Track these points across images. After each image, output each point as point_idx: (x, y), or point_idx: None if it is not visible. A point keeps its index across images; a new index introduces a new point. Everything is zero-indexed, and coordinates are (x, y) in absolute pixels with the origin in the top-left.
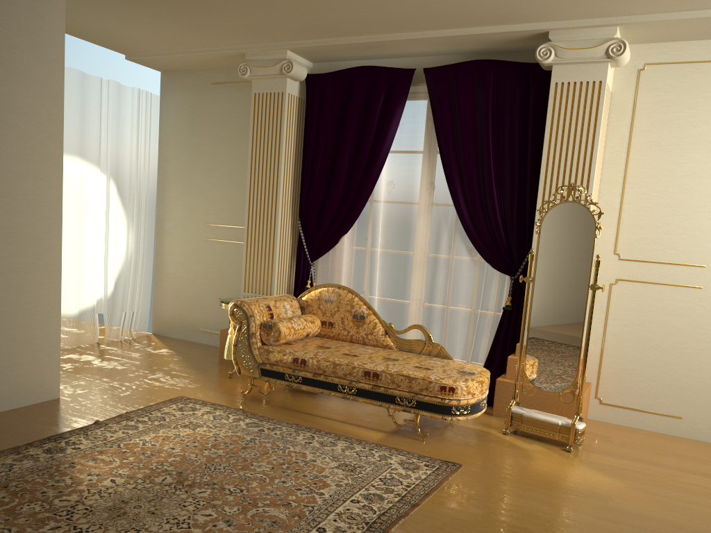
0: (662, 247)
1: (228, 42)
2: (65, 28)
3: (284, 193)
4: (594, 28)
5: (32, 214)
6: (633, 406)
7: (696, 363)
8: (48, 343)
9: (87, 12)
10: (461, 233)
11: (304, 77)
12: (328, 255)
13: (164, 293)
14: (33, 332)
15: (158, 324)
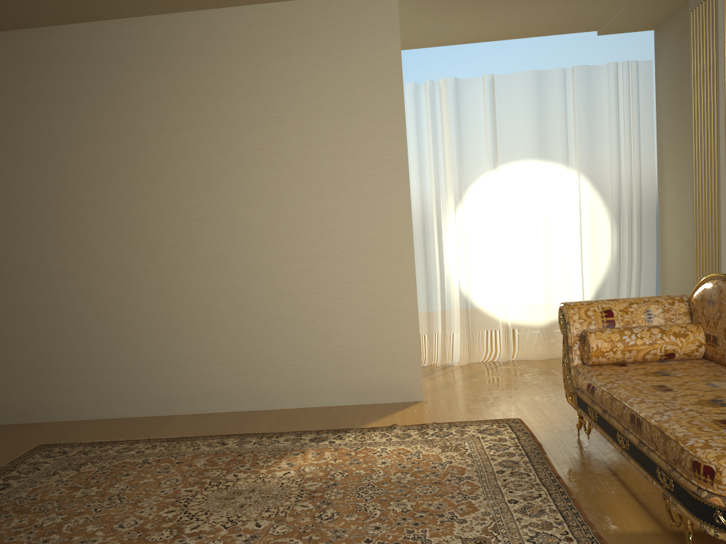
0: None
1: None
2: (508, 35)
3: None
4: None
5: (381, 227)
6: None
7: None
8: (407, 347)
9: (486, 13)
10: None
11: None
12: None
13: None
14: (390, 335)
15: None
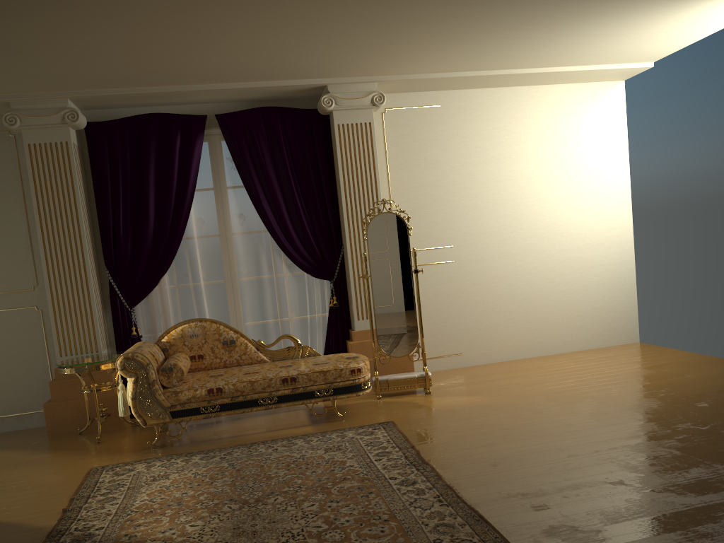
0: (424, 238)
1: None
2: None
3: (88, 244)
4: (360, 84)
5: None
6: (431, 356)
7: (461, 313)
8: None
9: None
10: (279, 253)
11: (85, 125)
12: (148, 298)
13: None
14: None
15: None
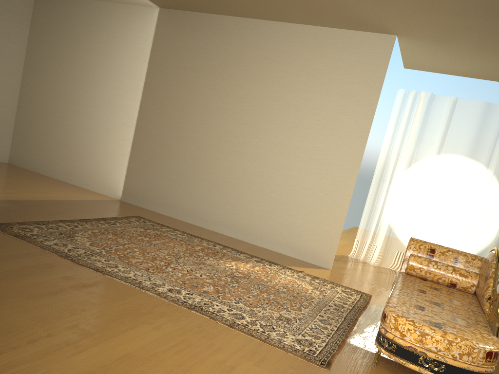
0: None
1: None
2: (475, 75)
3: None
4: None
5: (341, 166)
6: None
7: None
8: (332, 237)
9: (456, 59)
10: None
11: None
12: None
13: None
14: (325, 227)
15: None
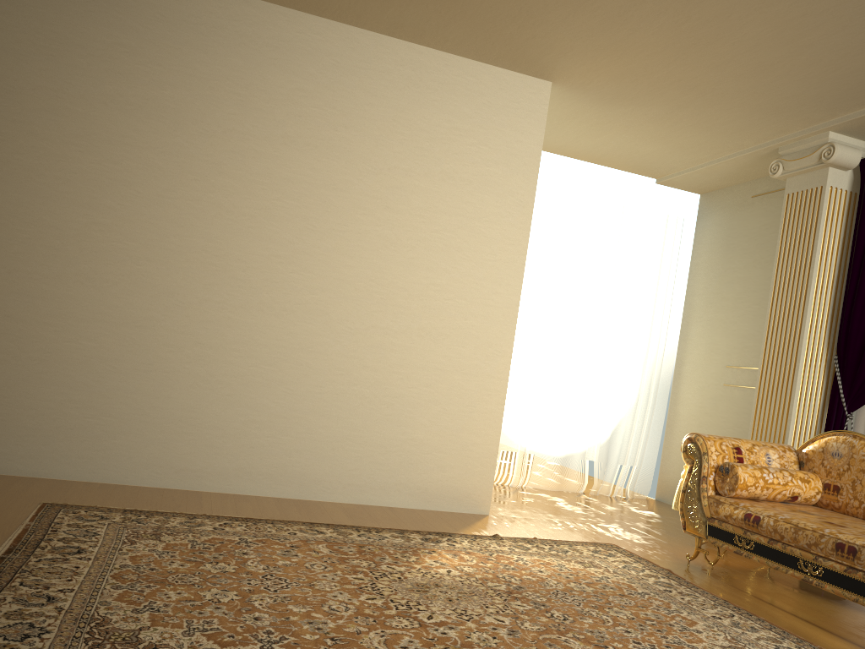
0: None
1: (754, 138)
2: (586, 156)
3: (814, 316)
4: None
5: (486, 318)
6: None
7: None
8: (484, 453)
9: (594, 131)
10: None
11: (856, 162)
12: None
13: (673, 450)
14: (470, 437)
15: (662, 488)
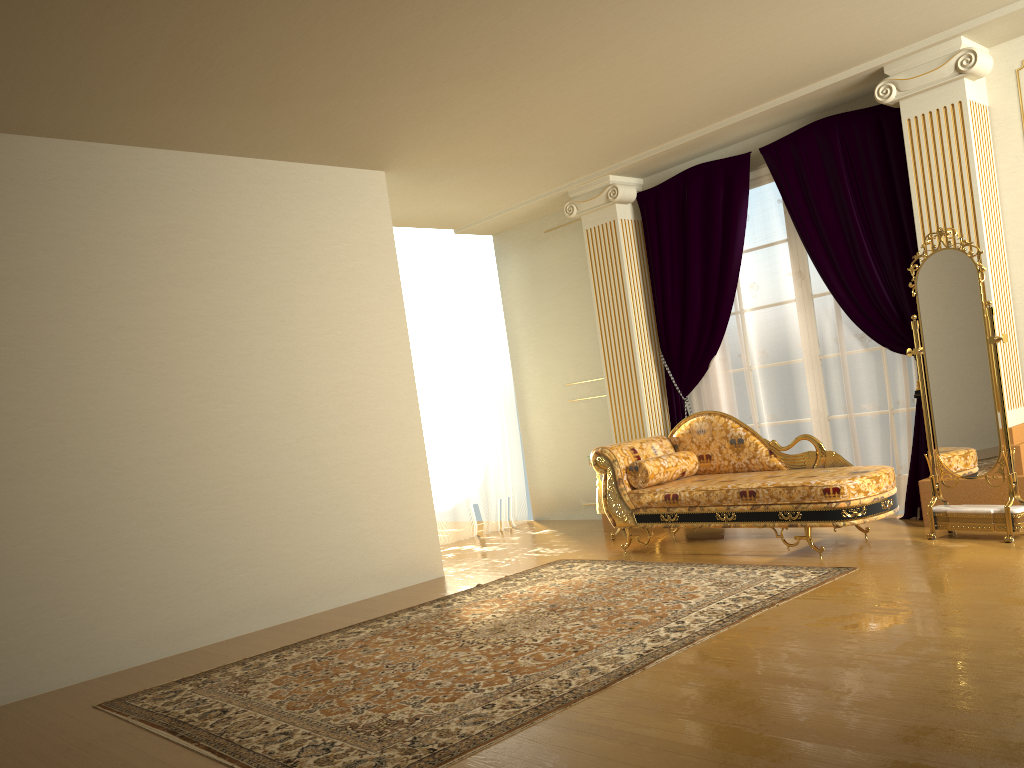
0: None
1: (547, 186)
2: (394, 222)
3: (637, 327)
4: (933, 47)
5: (392, 400)
6: None
7: None
8: (425, 522)
9: (409, 201)
10: (845, 320)
11: (634, 197)
12: (701, 385)
13: (538, 471)
14: (410, 511)
15: (538, 508)
